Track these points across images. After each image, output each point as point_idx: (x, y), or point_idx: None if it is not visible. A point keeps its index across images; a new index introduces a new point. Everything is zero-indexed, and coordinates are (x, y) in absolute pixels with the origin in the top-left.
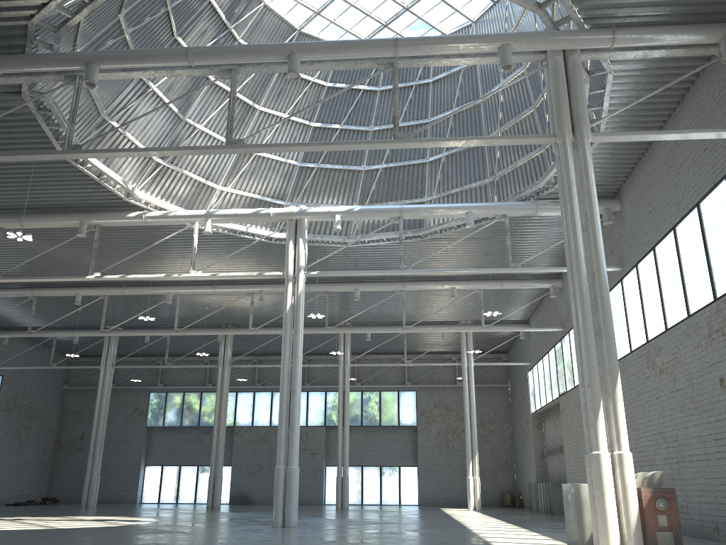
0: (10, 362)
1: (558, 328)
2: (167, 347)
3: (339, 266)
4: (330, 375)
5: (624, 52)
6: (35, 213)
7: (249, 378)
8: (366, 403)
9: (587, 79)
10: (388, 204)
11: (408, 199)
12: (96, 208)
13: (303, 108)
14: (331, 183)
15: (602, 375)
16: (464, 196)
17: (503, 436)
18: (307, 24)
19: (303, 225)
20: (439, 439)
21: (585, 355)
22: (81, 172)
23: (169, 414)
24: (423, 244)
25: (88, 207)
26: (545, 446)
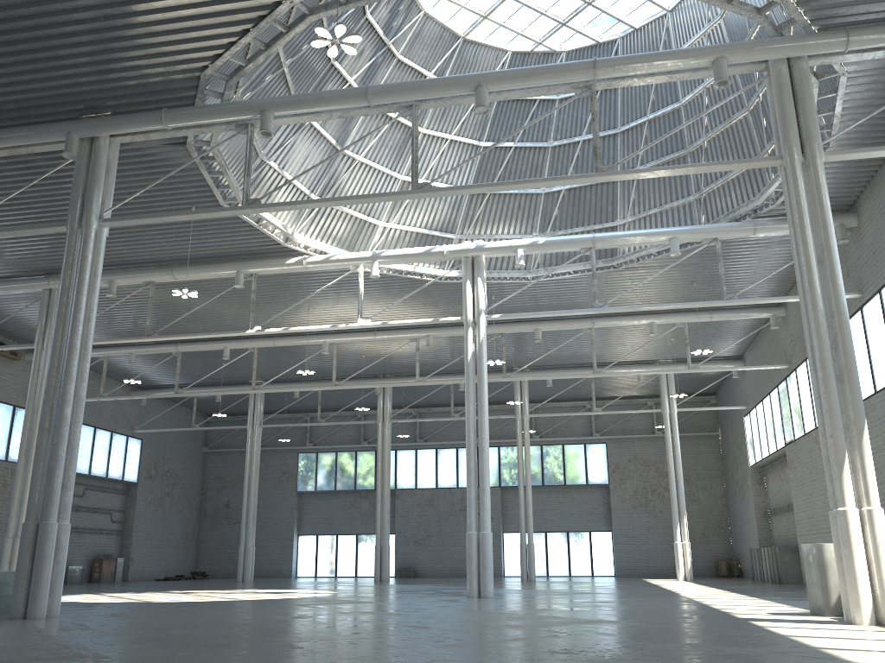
0: (149, 425)
1: (782, 366)
2: (319, 402)
3: (517, 304)
4: (502, 428)
5: (860, 53)
6: (187, 264)
7: (410, 434)
8: (547, 459)
9: (815, 84)
10: (574, 231)
11: (596, 223)
12: (252, 255)
13: (471, 126)
14: (506, 210)
15: (845, 425)
16: (664, 218)
17: (715, 494)
18: (472, 30)
19: (480, 262)
20: (636, 499)
21: (825, 404)
22: (240, 219)
23: (322, 477)
24: (616, 275)
25: (243, 255)
26: (768, 504)
